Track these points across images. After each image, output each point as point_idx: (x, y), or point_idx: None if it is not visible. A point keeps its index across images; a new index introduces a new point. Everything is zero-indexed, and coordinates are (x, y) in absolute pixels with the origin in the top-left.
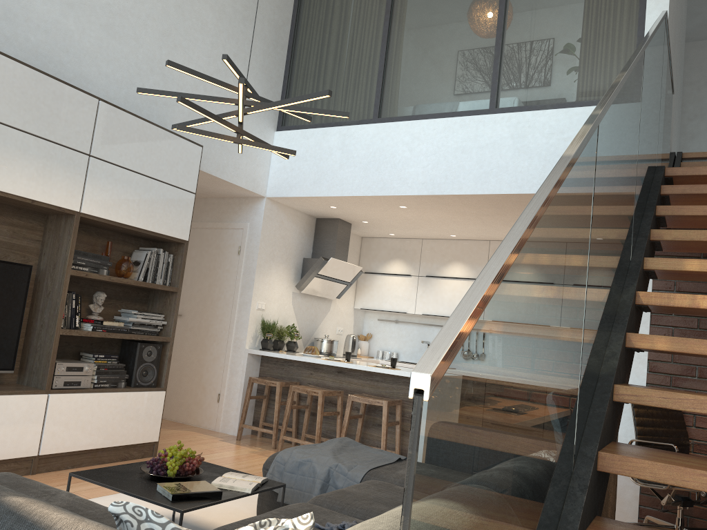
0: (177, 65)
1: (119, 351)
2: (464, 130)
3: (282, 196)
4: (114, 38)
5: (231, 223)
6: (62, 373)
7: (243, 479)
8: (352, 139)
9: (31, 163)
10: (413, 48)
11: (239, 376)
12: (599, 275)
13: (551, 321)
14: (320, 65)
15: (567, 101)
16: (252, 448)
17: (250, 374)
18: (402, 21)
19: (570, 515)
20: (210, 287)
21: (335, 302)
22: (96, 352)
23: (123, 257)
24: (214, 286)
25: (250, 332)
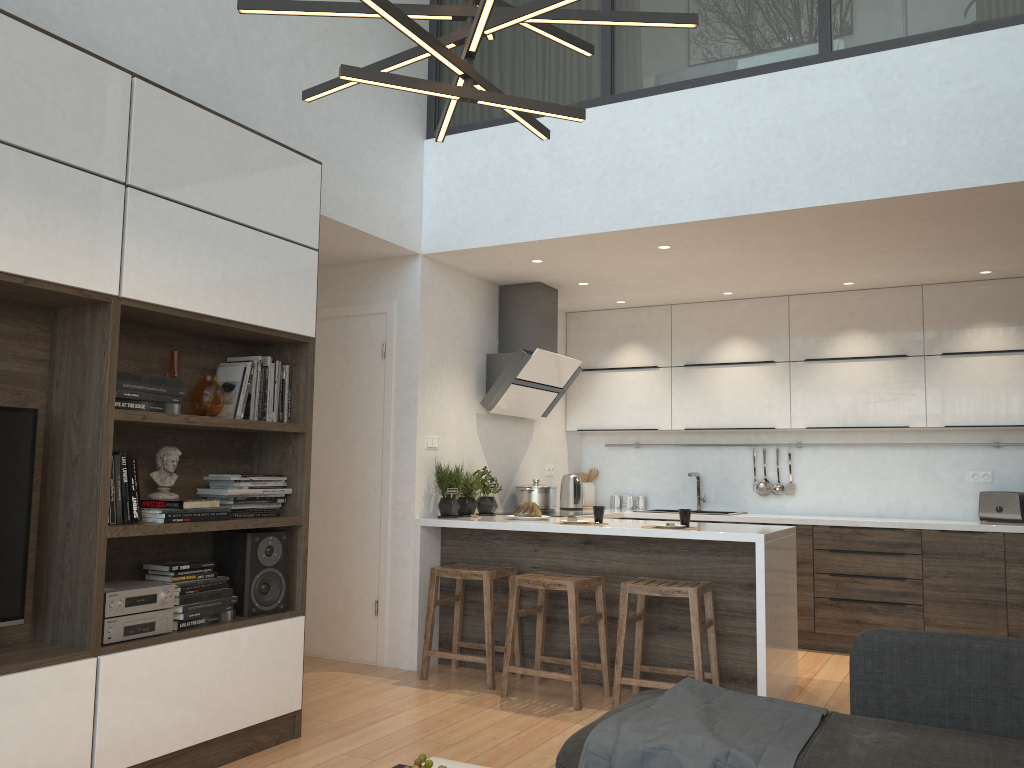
0: None
1: (211, 552)
2: (776, 96)
3: (451, 249)
4: None
5: (364, 305)
6: (119, 612)
7: None
8: (568, 137)
9: (15, 203)
10: None
11: (409, 567)
12: None
13: None
14: None
15: (967, 23)
16: (455, 694)
17: (428, 561)
18: None
19: None
20: (339, 419)
21: (538, 424)
22: (171, 559)
23: (205, 378)
24: (345, 417)
25: (420, 489)
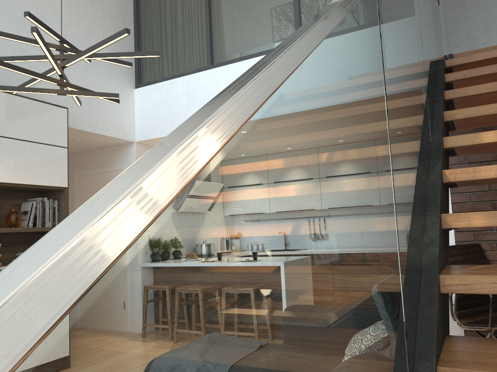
0: None
1: None
2: None
3: (147, 139)
4: None
5: (112, 166)
6: None
7: None
8: (194, 85)
9: None
10: (229, 5)
11: None
12: (405, 160)
13: (346, 241)
14: (160, 31)
15: None
16: None
17: None
18: None
19: None
20: None
21: None
22: None
23: (11, 210)
24: None
25: None
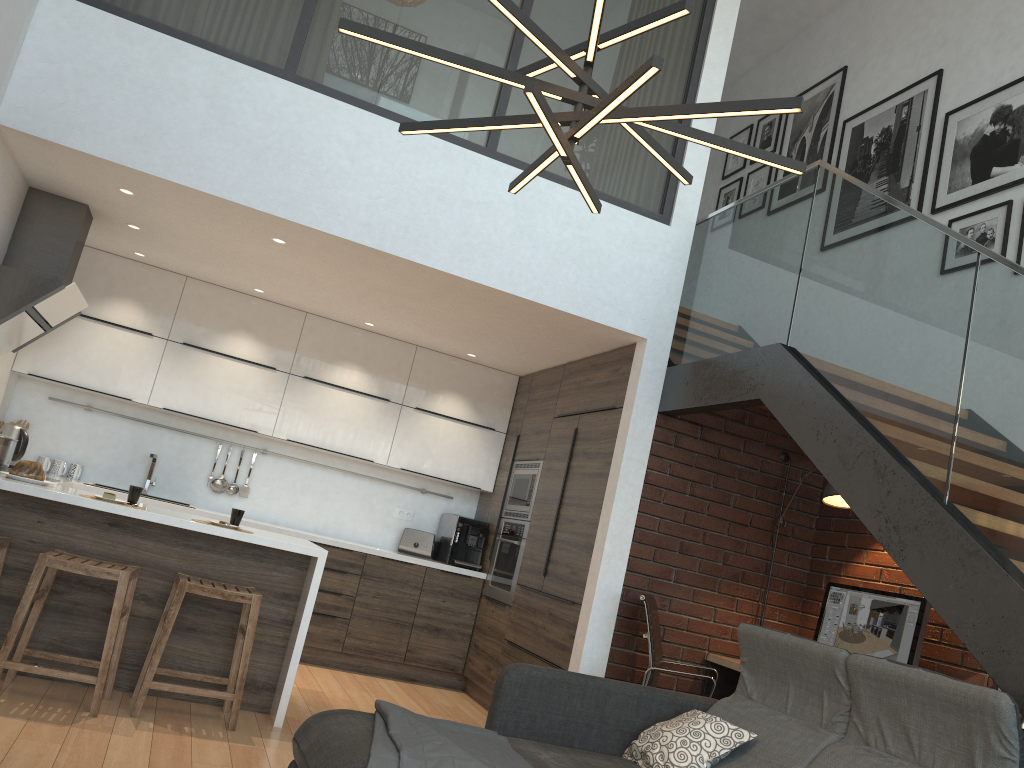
0: None
1: None
2: (447, 164)
3: (44, 137)
4: None
5: None
6: None
7: None
8: (238, 90)
9: None
10: None
11: None
12: None
13: None
14: None
15: None
16: None
17: None
18: None
19: None
20: None
21: None
22: None
23: None
24: None
25: None
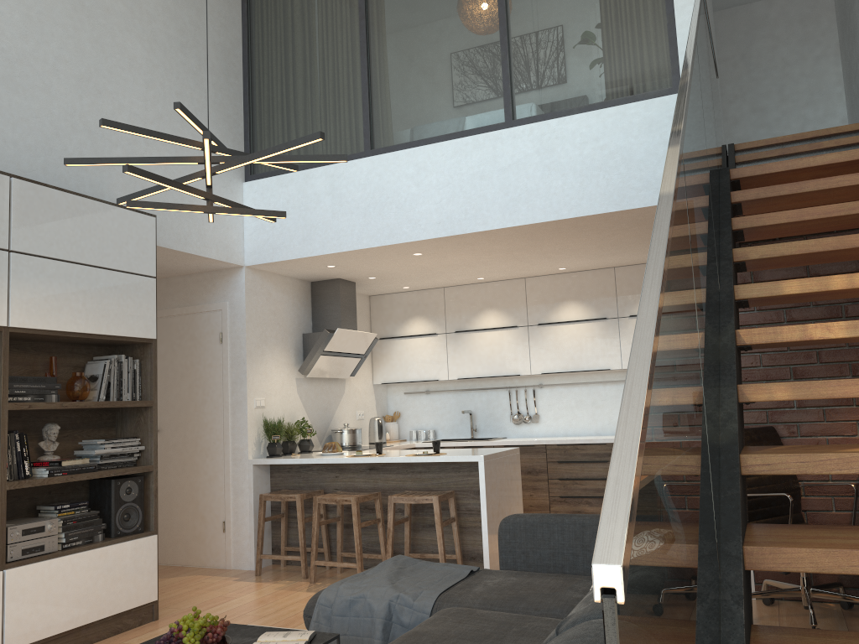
0: (115, 124)
1: (88, 494)
2: (479, 151)
3: (266, 262)
4: (16, 92)
5: (205, 304)
6: (17, 539)
7: (285, 639)
8: (343, 180)
9: None
10: (400, 59)
11: (246, 495)
12: (705, 325)
13: (684, 409)
14: (287, 92)
15: (596, 102)
16: (278, 584)
17: (260, 490)
18: (382, 26)
19: (731, 638)
20: (191, 389)
21: (349, 381)
22: (57, 501)
23: (75, 374)
24: (196, 387)
25: (252, 437)
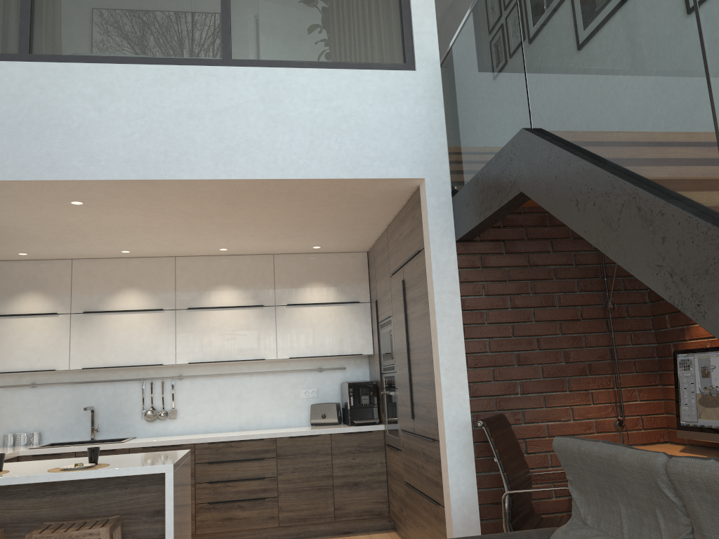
0: None
1: None
2: (188, 85)
3: None
4: None
5: None
6: None
7: None
8: None
9: None
10: None
11: None
12: None
13: None
14: None
15: (328, 61)
16: None
17: None
18: None
19: None
20: None
21: None
22: None
23: None
24: None
25: None
